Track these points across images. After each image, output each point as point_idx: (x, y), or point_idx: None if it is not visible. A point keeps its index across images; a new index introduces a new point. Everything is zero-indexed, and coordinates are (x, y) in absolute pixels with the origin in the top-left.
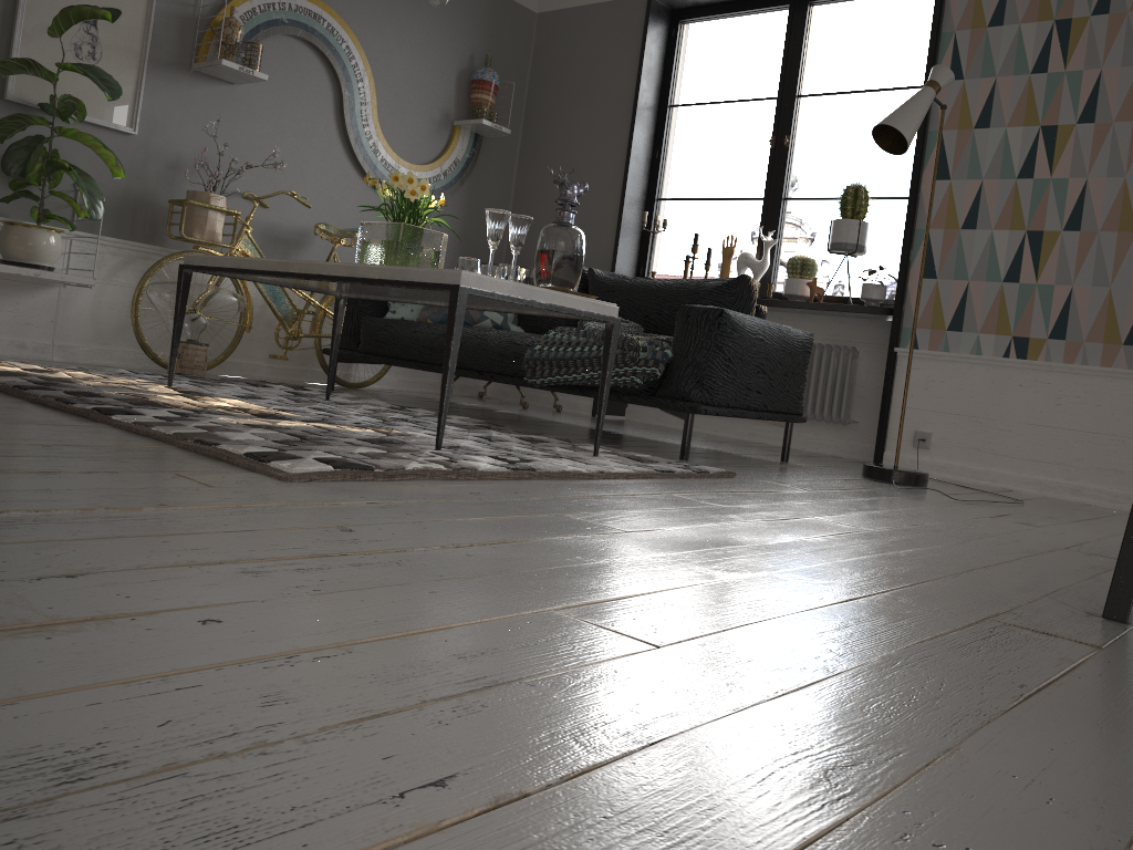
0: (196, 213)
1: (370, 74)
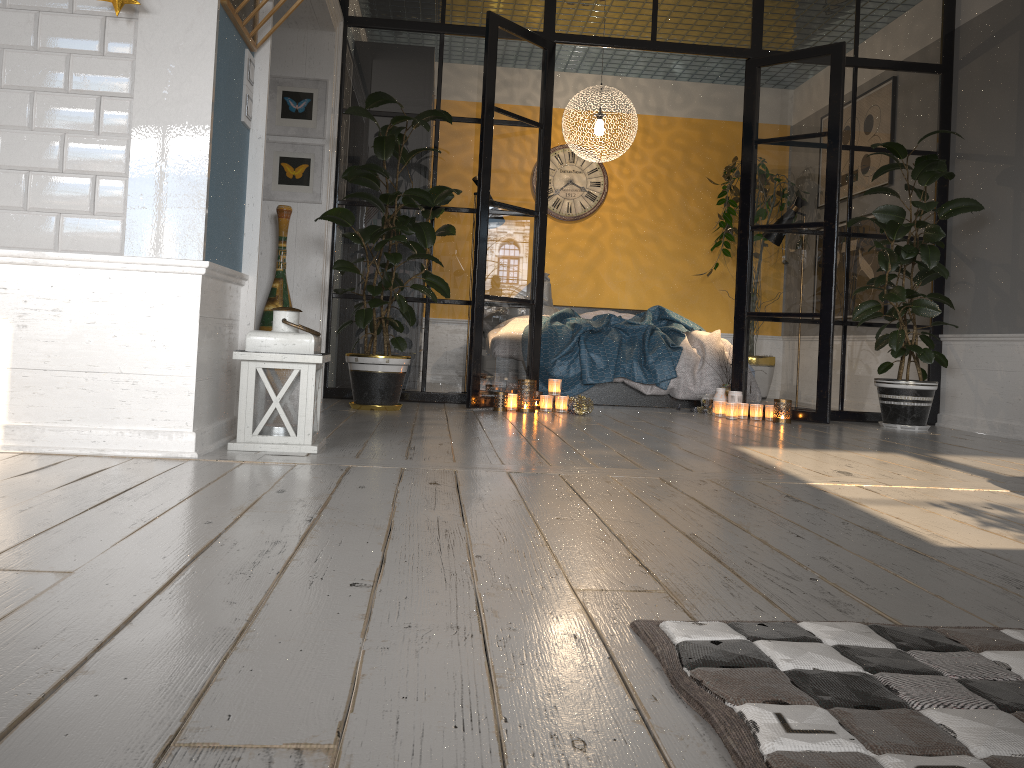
0: None
1: None
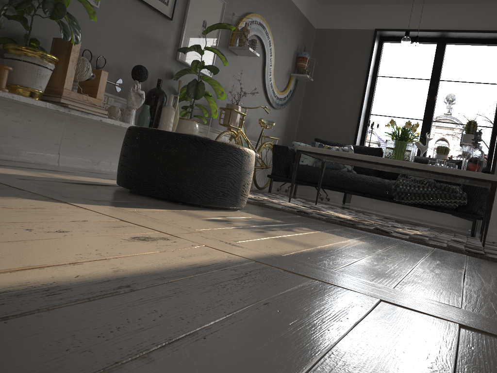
0: (232, 114)
1: (273, 53)
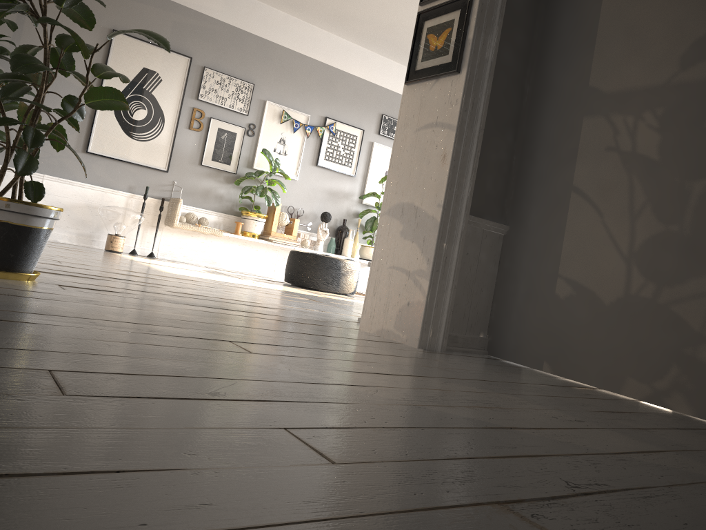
0: None
1: None
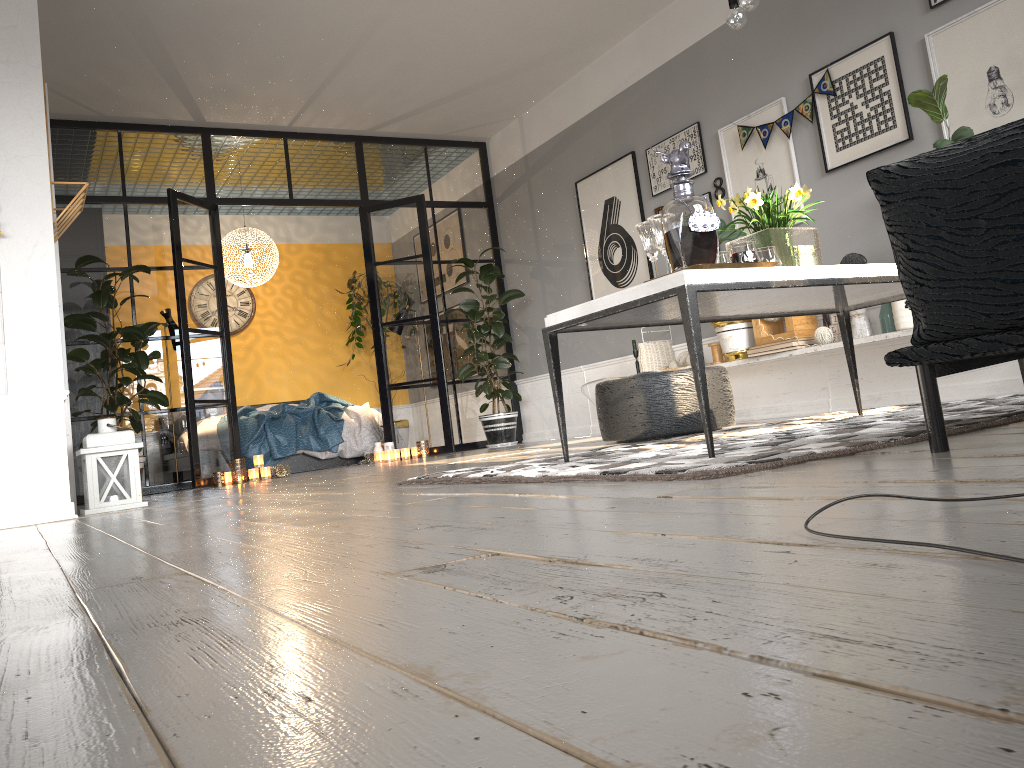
0: None
1: None
